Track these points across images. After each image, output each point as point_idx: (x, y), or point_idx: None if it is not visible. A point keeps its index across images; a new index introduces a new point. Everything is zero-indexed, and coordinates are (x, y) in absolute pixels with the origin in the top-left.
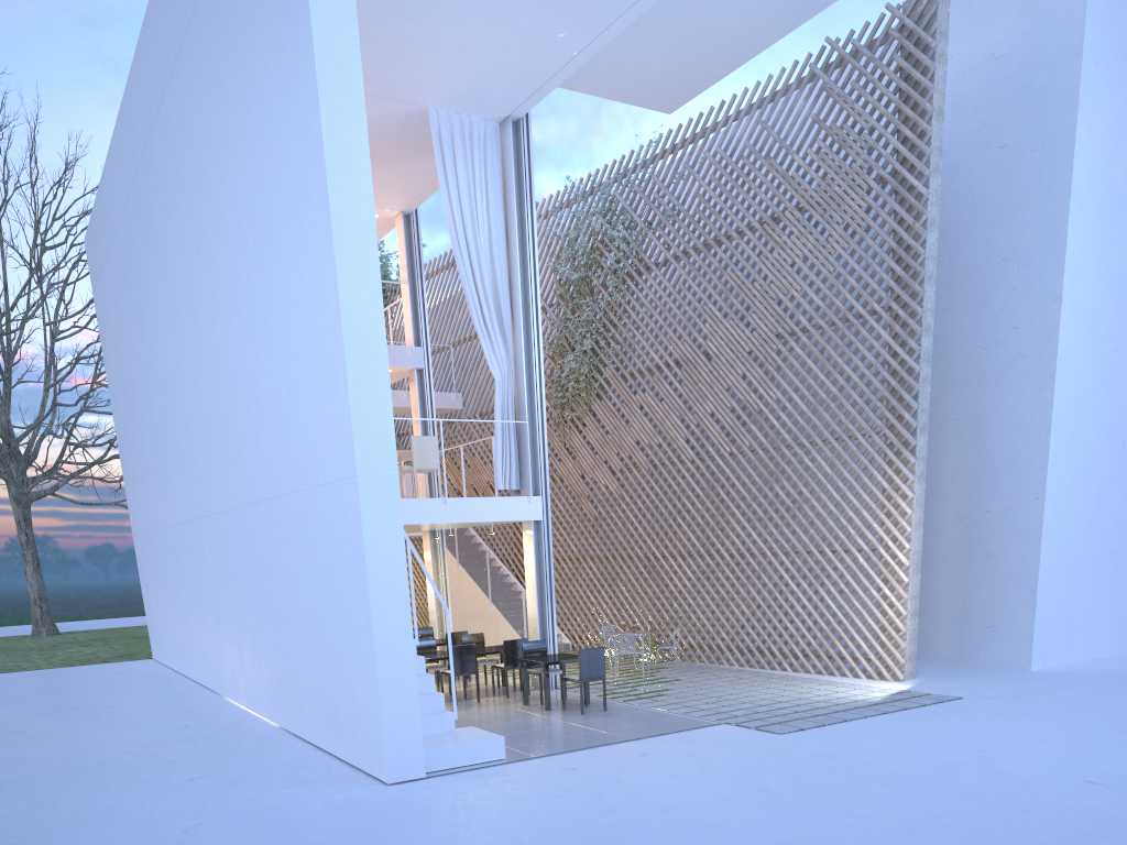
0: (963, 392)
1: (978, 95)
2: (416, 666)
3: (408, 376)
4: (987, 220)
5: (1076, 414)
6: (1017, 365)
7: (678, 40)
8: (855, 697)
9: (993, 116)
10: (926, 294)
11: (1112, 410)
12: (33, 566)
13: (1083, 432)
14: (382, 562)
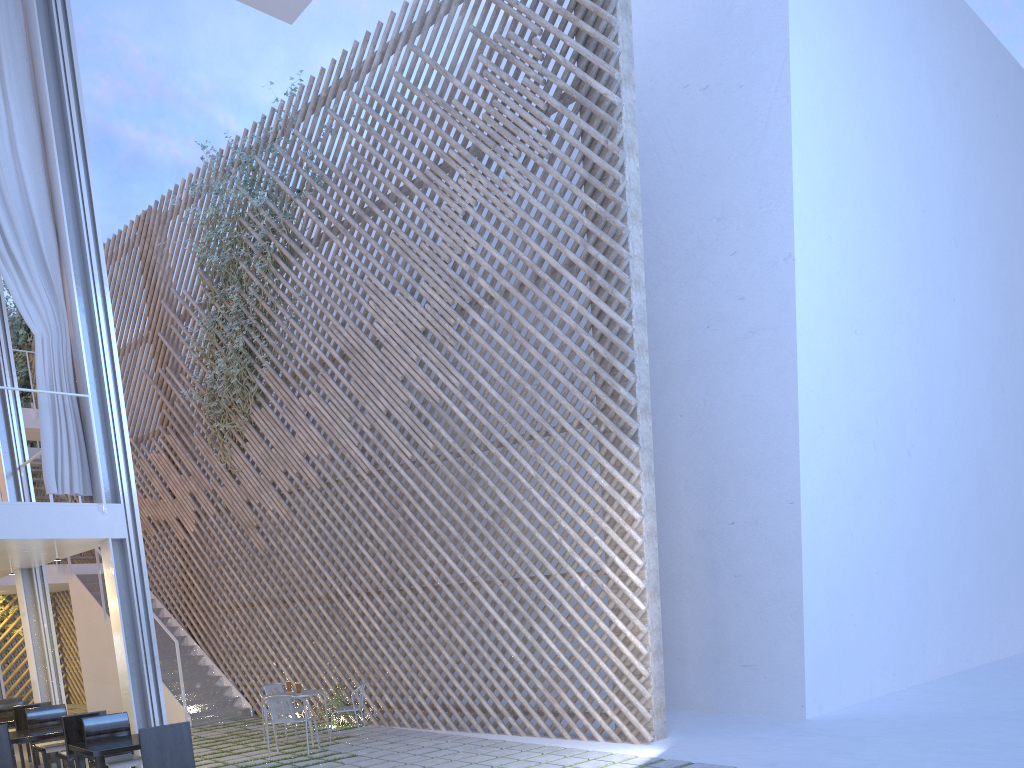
0: (688, 381)
1: (670, 33)
2: None
3: None
4: (695, 176)
5: (824, 402)
6: (749, 343)
7: None
8: None
9: (689, 54)
10: (631, 235)
11: (859, 403)
12: None
13: (833, 425)
14: None
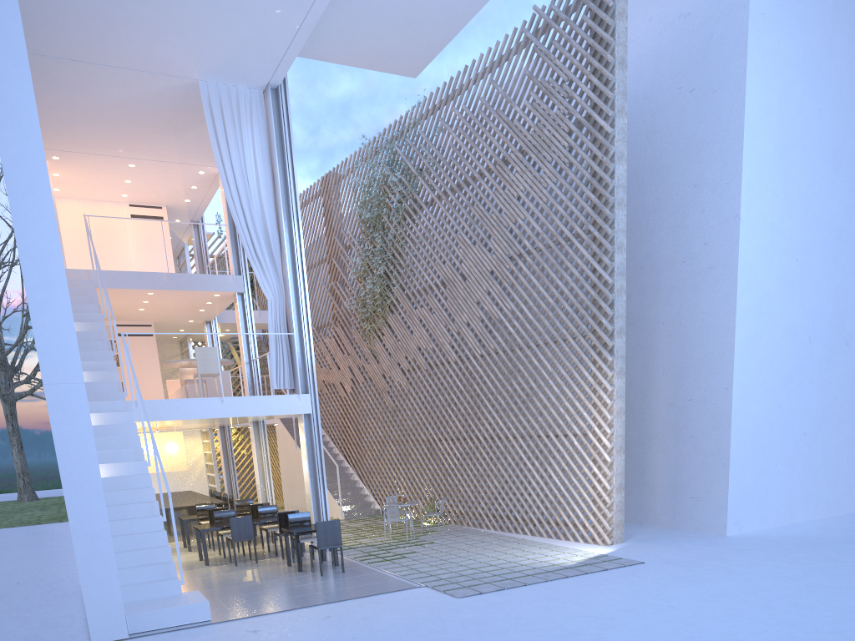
0: (669, 299)
1: (672, 48)
2: (159, 539)
3: (233, 299)
4: (682, 153)
5: (761, 315)
6: (708, 276)
7: (395, 12)
8: (556, 560)
9: (683, 65)
10: (617, 217)
11: (796, 312)
12: (17, 448)
13: (768, 331)
14: (73, 457)
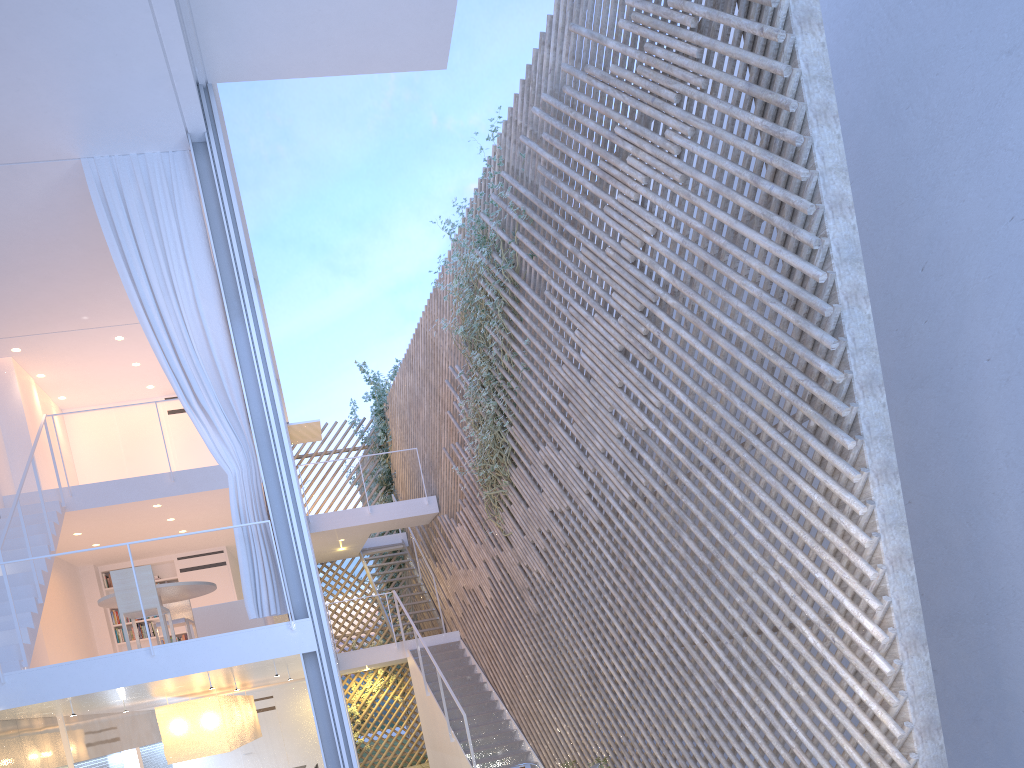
0: (992, 308)
1: None
2: None
3: None
4: (968, 4)
5: None
6: None
7: None
8: None
9: None
10: (818, 143)
11: None
12: None
13: None
14: None
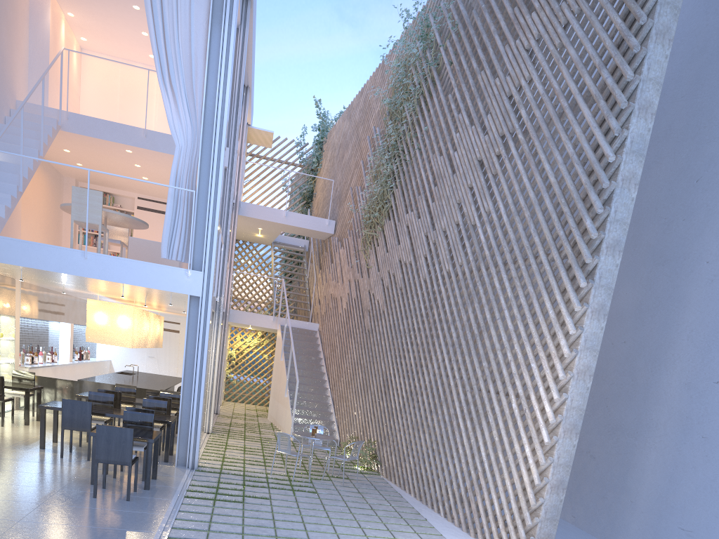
0: None
1: None
2: None
3: None
4: None
5: None
6: None
7: None
8: None
9: None
10: (650, 56)
11: None
12: None
13: None
14: None
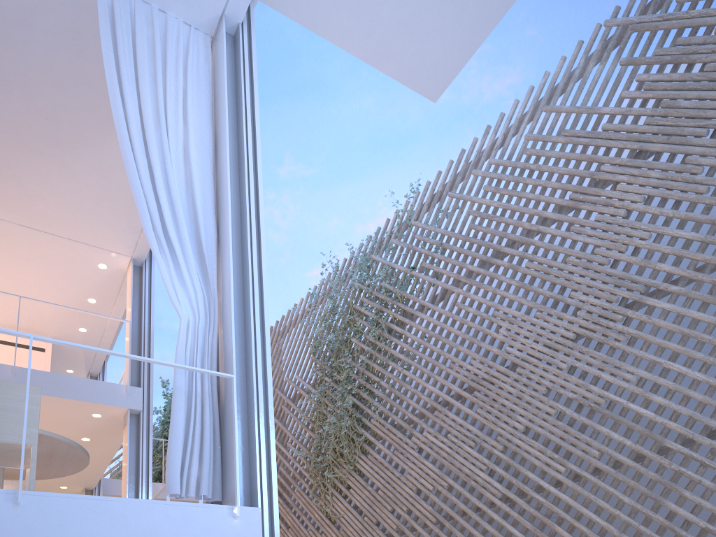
0: None
1: None
2: None
3: (123, 423)
4: None
5: None
6: None
7: None
8: None
9: None
10: None
11: None
12: None
13: None
14: None
